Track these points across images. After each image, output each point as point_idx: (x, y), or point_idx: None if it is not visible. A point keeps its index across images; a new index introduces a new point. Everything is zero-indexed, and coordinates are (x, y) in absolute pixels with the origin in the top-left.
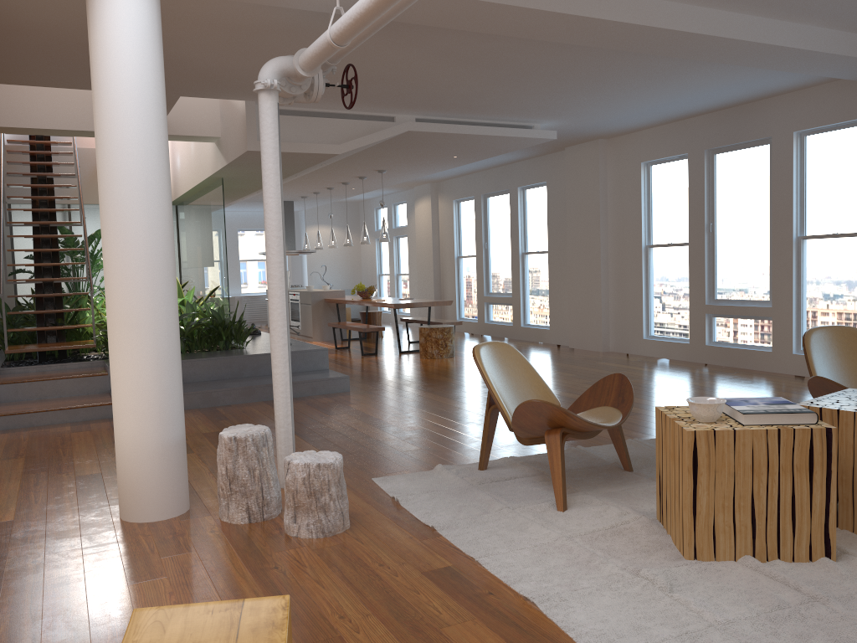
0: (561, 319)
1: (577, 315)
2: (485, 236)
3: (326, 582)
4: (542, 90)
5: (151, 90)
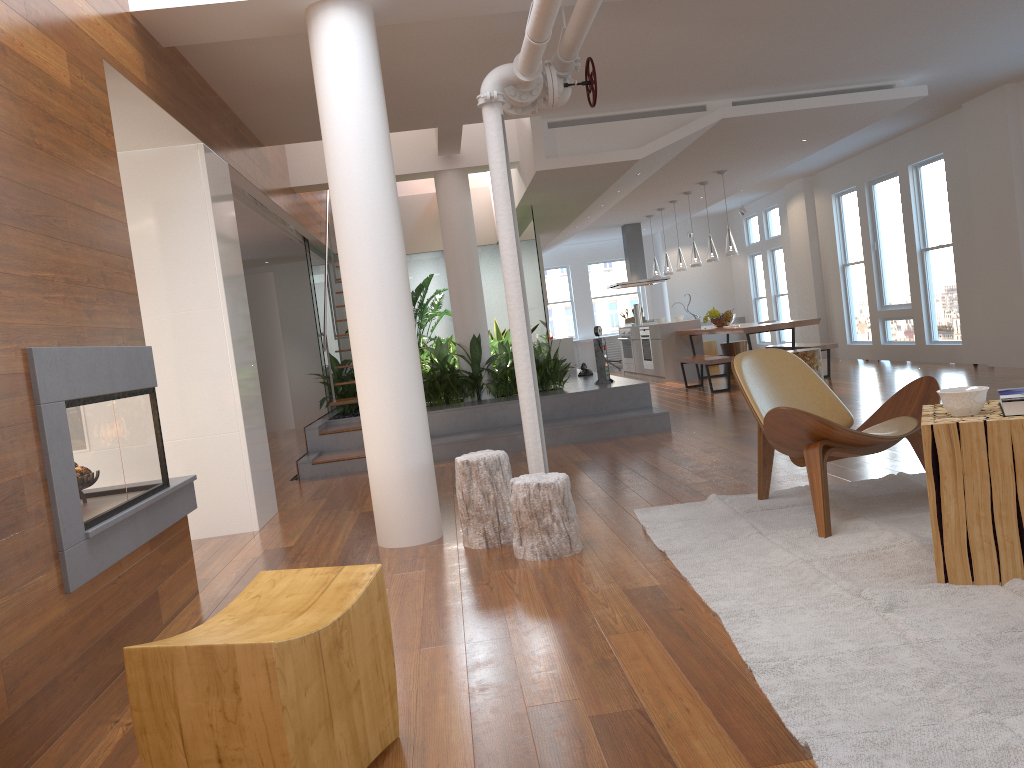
0: (975, 330)
1: (995, 322)
2: (874, 234)
3: (525, 596)
4: (878, 38)
5: (369, 124)
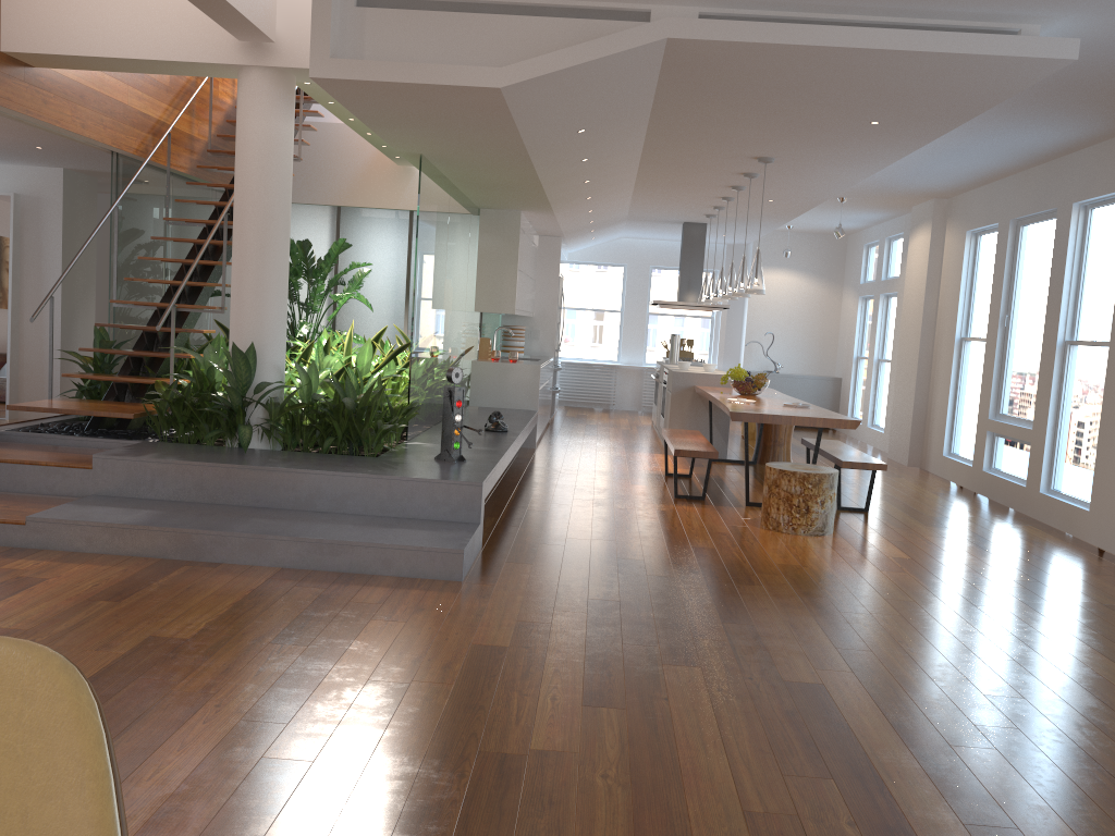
0: (1113, 494)
1: None
2: (1008, 302)
3: None
4: None
5: None
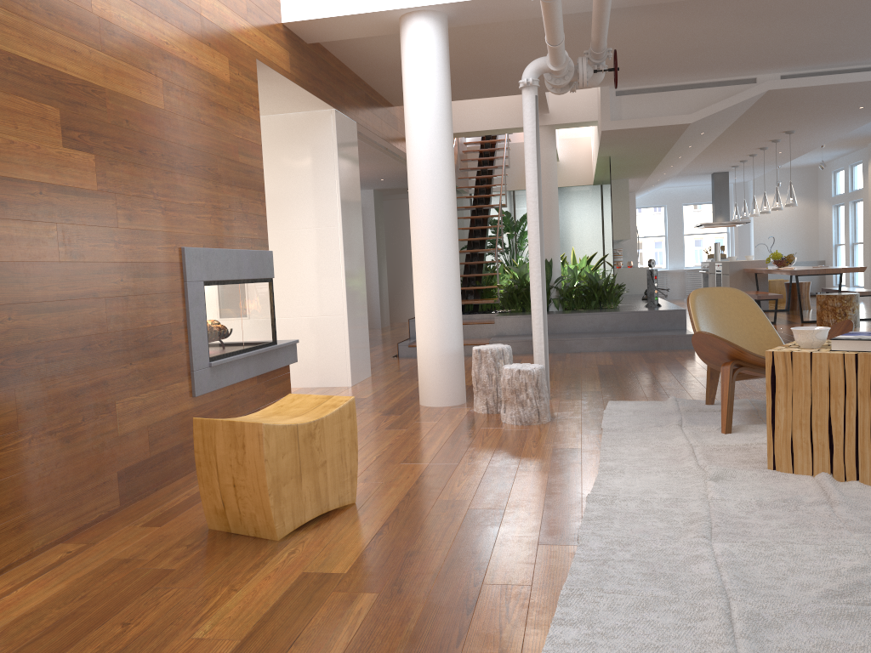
0: None
1: None
2: None
3: (487, 443)
4: None
5: (435, 102)
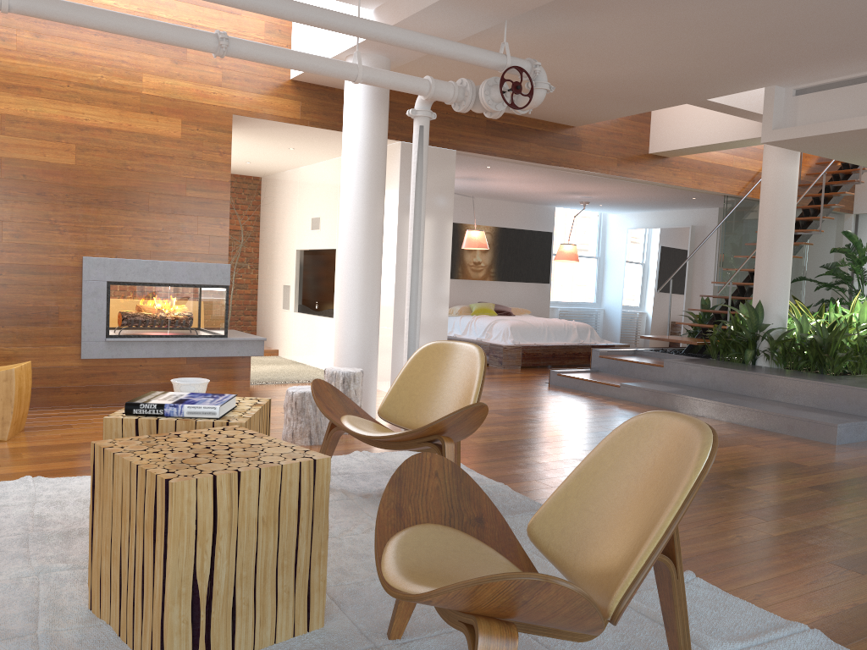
0: None
1: None
2: None
3: None
4: None
5: (352, 138)
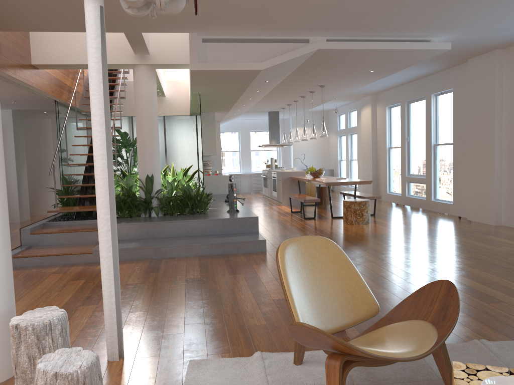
0: (462, 196)
1: (474, 194)
2: (408, 132)
3: None
4: (425, 2)
5: None
